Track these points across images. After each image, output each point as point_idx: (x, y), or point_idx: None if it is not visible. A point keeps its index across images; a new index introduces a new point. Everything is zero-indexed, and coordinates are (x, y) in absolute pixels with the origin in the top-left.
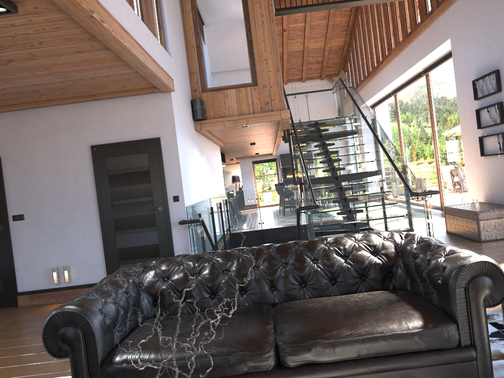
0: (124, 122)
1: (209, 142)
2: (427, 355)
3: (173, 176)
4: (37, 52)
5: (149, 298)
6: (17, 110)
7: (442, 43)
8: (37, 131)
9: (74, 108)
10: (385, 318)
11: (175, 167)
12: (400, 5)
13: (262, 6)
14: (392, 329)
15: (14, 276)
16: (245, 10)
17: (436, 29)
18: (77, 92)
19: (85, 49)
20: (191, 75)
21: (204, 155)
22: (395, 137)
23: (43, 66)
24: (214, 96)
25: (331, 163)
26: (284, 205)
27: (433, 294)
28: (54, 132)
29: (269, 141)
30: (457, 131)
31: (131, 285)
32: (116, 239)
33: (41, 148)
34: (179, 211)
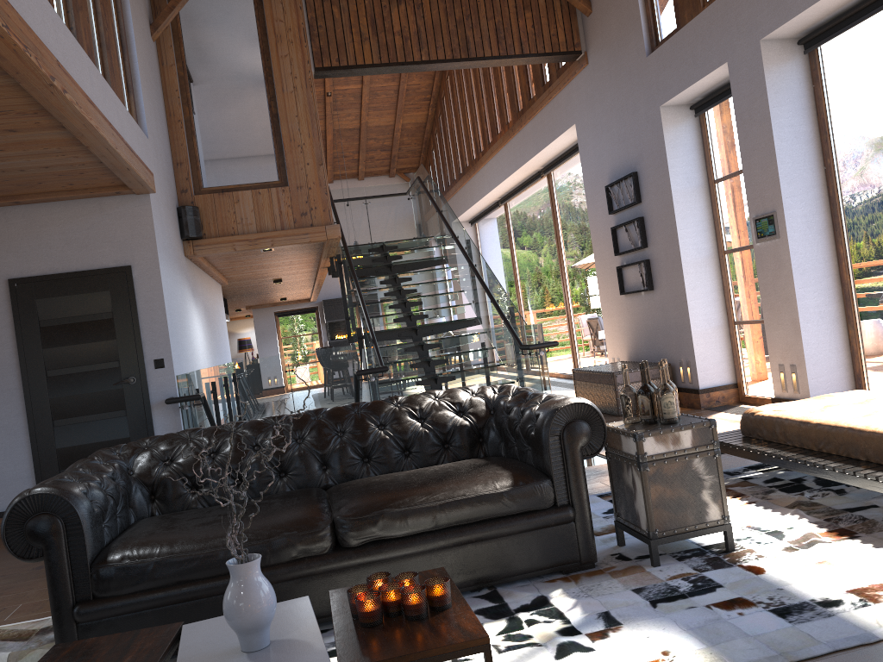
0: (69, 240)
1: (205, 276)
2: (518, 518)
3: (154, 328)
4: None
5: (144, 490)
6: None
7: (566, 129)
8: None
9: None
10: (468, 480)
11: (157, 312)
12: (507, 68)
13: (294, 63)
14: (476, 490)
15: None
16: (267, 66)
17: (556, 109)
18: None
19: (23, 127)
20: (176, 166)
21: (199, 297)
22: (508, 270)
23: None
24: (217, 201)
25: (407, 308)
26: (333, 380)
27: (528, 451)
28: None
29: (306, 277)
30: (593, 260)
31: (118, 471)
32: (55, 433)
33: None
34: (166, 383)
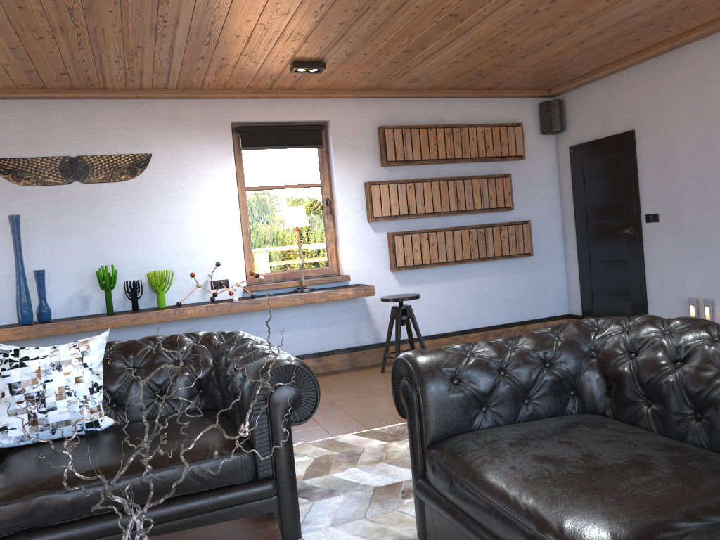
0: None
1: None
2: None
3: None
4: None
5: (600, 380)
6: (654, 57)
7: None
8: (677, 84)
9: None
10: None
11: None
12: None
13: None
14: None
15: (644, 301)
16: None
17: None
18: (718, 7)
19: None
20: None
21: None
22: None
23: None
24: None
25: None
26: None
27: None
28: (700, 83)
29: None
30: None
31: (561, 350)
32: None
33: (682, 112)
34: None
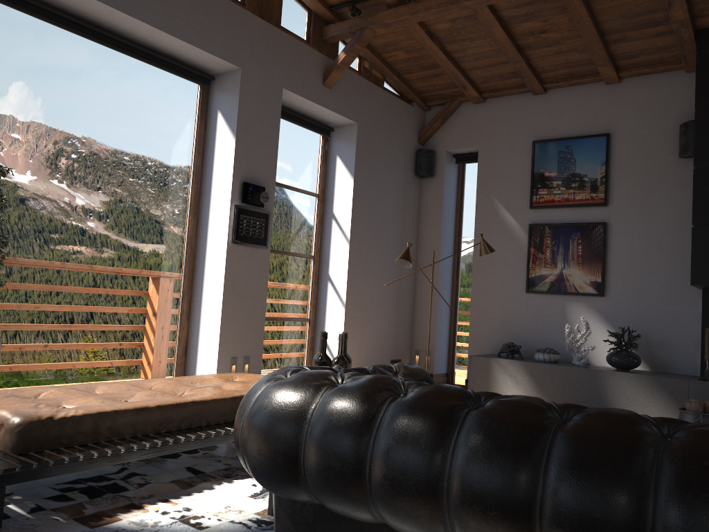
0: None
1: None
2: None
3: None
4: None
5: None
6: None
7: None
8: None
9: None
10: None
11: None
12: None
13: None
14: None
15: None
16: None
17: None
18: None
19: None
20: None
21: None
22: None
23: None
24: None
25: None
26: None
27: None
28: None
29: None
30: None
31: None
32: None
33: None
34: None
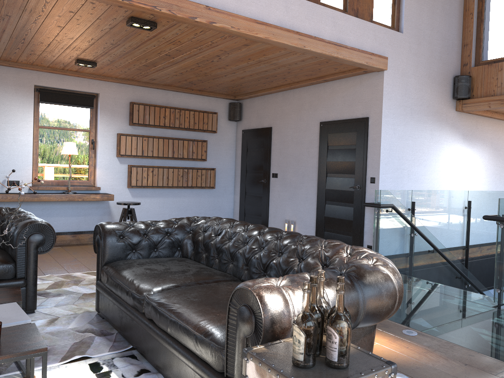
0: (345, 101)
1: None
2: (200, 363)
3: (373, 158)
4: (222, 48)
5: (191, 243)
6: (284, 91)
7: None
8: (292, 107)
9: (315, 88)
10: (205, 313)
11: (376, 148)
12: None
13: None
14: (188, 322)
15: (267, 219)
16: None
17: None
18: (305, 75)
19: (246, 42)
20: (463, 47)
21: (481, 140)
22: None
23: (244, 58)
24: (486, 71)
25: None
26: None
27: None
28: (301, 109)
29: None
30: None
31: (176, 228)
32: (325, 208)
33: (292, 122)
34: (373, 193)
